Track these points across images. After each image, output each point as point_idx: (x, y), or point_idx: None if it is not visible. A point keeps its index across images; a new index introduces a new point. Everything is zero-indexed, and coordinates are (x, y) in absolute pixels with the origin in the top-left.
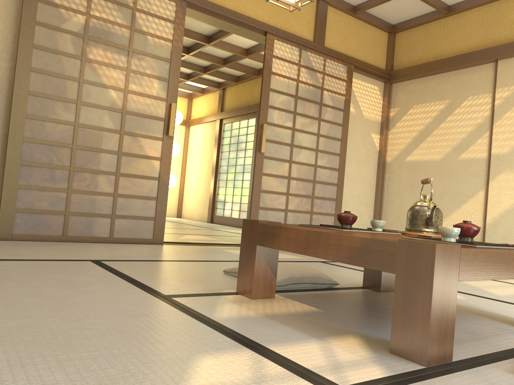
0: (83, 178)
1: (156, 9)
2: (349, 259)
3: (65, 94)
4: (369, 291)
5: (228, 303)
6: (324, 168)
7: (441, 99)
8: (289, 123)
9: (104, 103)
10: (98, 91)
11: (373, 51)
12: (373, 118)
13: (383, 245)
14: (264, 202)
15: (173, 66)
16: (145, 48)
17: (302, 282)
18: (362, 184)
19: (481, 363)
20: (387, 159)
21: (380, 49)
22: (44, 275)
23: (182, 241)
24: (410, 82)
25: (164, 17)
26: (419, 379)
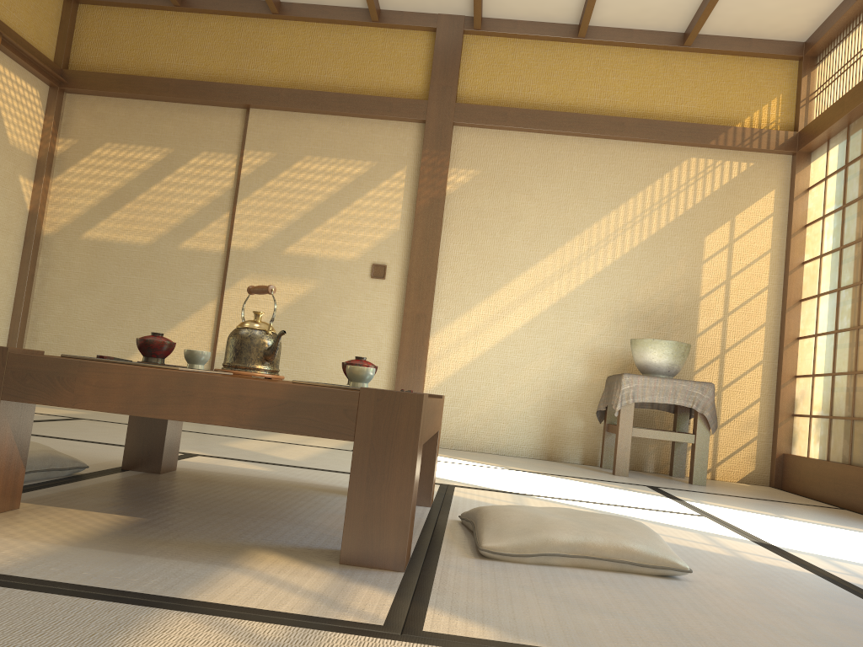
0: None
1: None
2: (261, 421)
3: None
4: (142, 473)
5: None
6: None
7: (156, 144)
8: None
9: None
10: None
11: (37, 21)
12: (25, 147)
13: (333, 398)
14: None
15: None
16: None
17: (29, 470)
18: None
19: (434, 553)
20: (45, 230)
21: (48, 22)
22: None
23: None
24: (102, 101)
25: None
26: (425, 589)
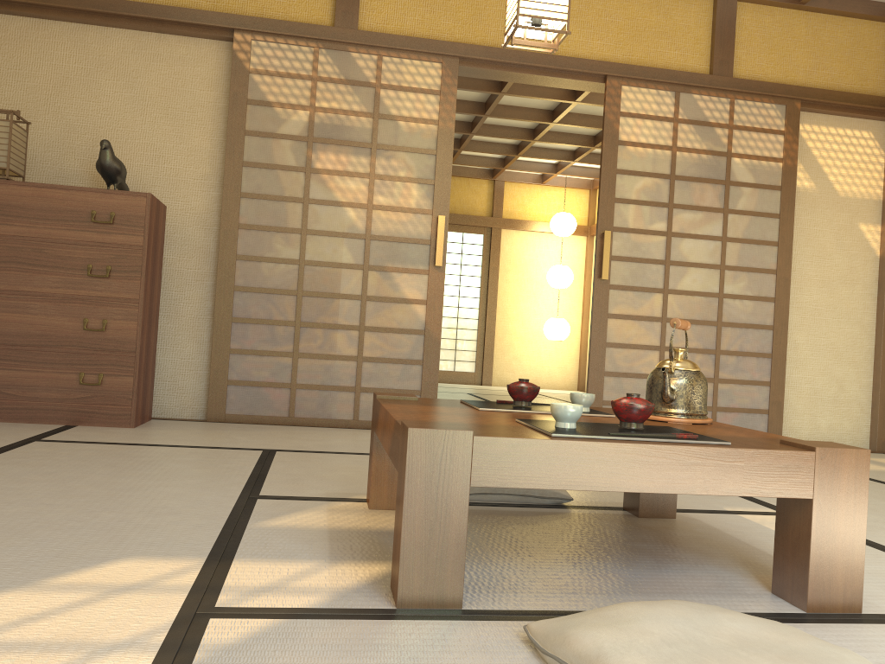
0: (313, 337)
1: (410, 80)
2: (390, 451)
3: (285, 222)
4: (622, 514)
5: (319, 511)
6: (740, 299)
7: None
8: (659, 224)
9: (339, 227)
10: (329, 213)
11: (855, 65)
12: (861, 193)
13: (398, 431)
14: (614, 363)
15: (440, 159)
16: (396, 140)
17: (501, 492)
18: (841, 323)
19: (506, 618)
20: None
21: (872, 58)
22: (164, 464)
23: None
24: None
25: (423, 88)
26: (342, 617)
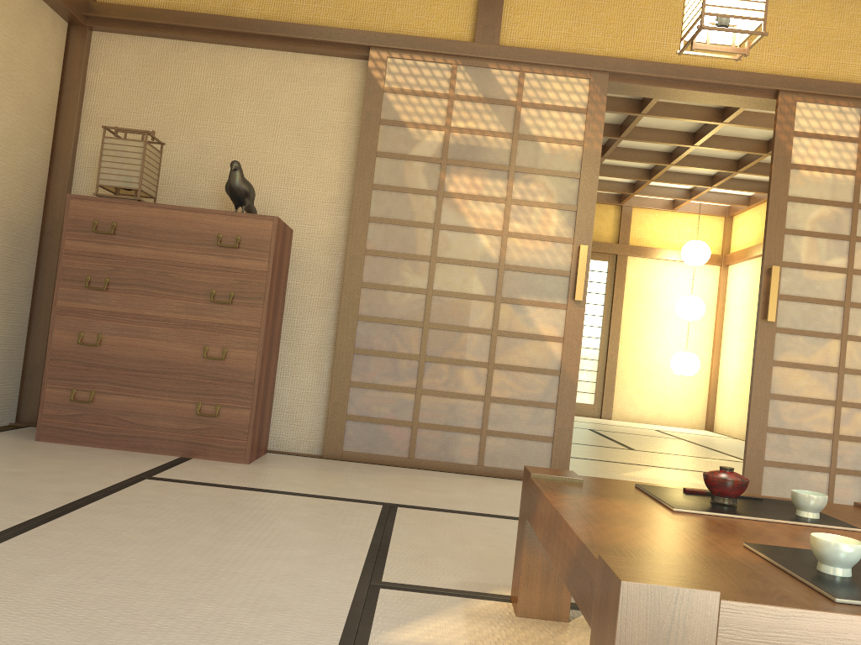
0: (438, 372)
1: (554, 97)
2: (567, 577)
3: (413, 249)
4: None
5: (455, 616)
6: None
7: None
8: (838, 259)
9: (470, 256)
10: (461, 240)
11: None
12: None
13: (588, 563)
14: (778, 418)
15: (584, 183)
16: (536, 163)
17: None
18: None
19: None
20: None
21: None
22: (275, 522)
23: None
24: None
25: (568, 106)
26: None
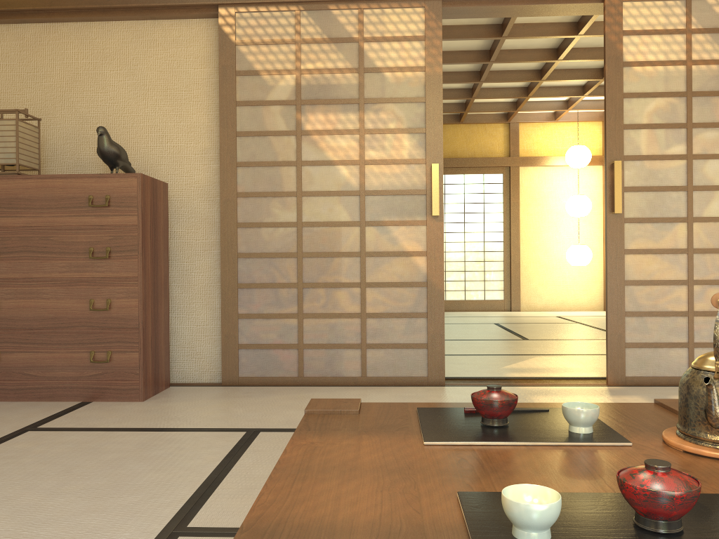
0: (316, 297)
1: (393, 29)
2: None
3: (280, 187)
4: None
5: None
6: None
7: None
8: (677, 147)
9: (333, 186)
10: (322, 173)
11: None
12: None
13: None
14: (635, 302)
15: (430, 106)
16: (384, 92)
17: None
18: None
19: None
20: None
21: None
22: (124, 465)
23: (493, 376)
24: None
25: (407, 36)
26: None
